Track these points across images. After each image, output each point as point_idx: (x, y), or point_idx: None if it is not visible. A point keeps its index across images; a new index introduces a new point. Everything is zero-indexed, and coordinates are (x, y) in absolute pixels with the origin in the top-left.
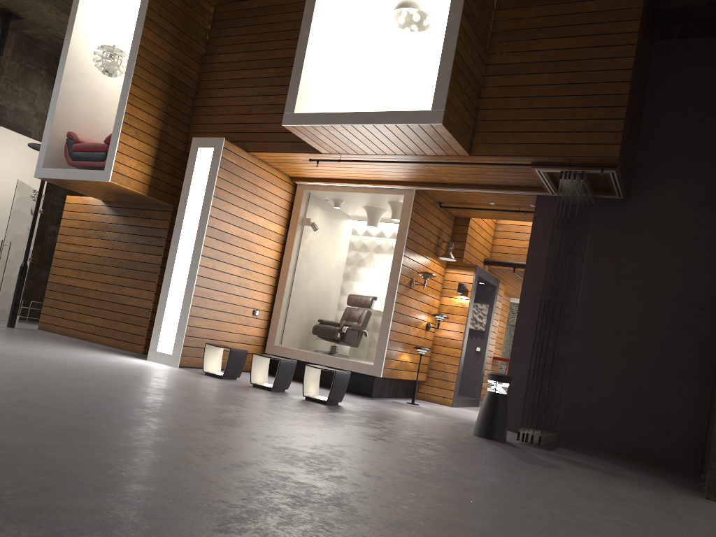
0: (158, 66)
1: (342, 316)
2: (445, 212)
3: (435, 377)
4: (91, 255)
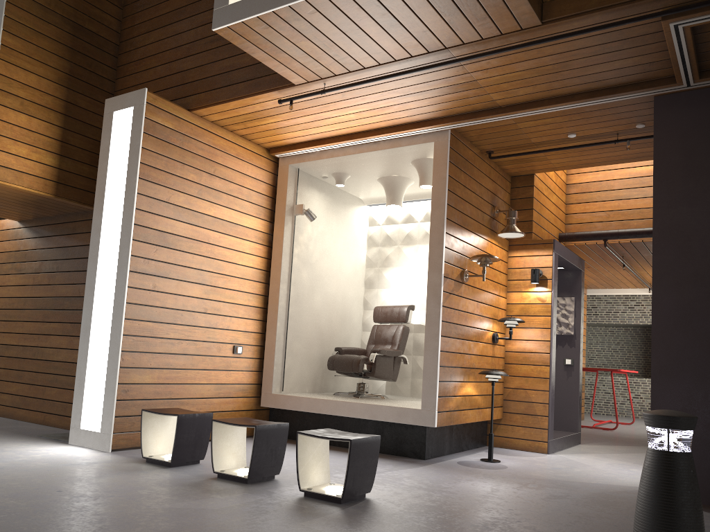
0: (47, 6)
1: (369, 339)
2: (497, 169)
3: (515, 412)
4: (9, 298)
